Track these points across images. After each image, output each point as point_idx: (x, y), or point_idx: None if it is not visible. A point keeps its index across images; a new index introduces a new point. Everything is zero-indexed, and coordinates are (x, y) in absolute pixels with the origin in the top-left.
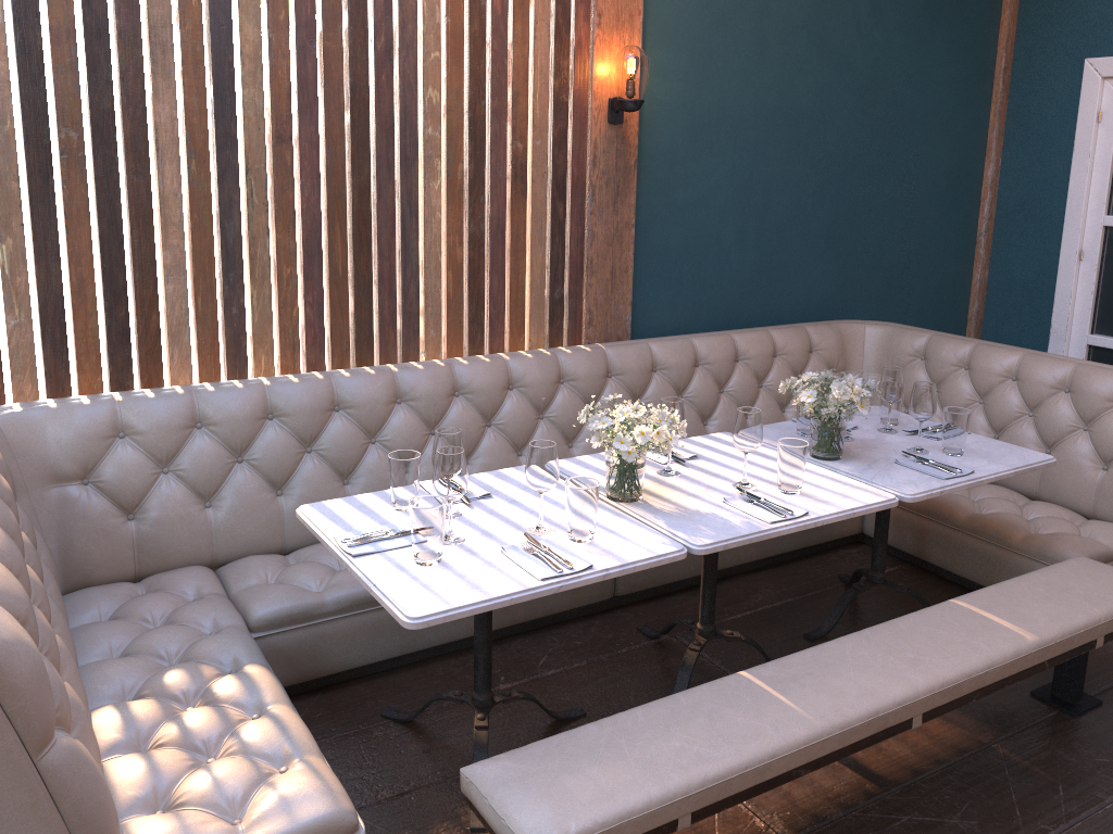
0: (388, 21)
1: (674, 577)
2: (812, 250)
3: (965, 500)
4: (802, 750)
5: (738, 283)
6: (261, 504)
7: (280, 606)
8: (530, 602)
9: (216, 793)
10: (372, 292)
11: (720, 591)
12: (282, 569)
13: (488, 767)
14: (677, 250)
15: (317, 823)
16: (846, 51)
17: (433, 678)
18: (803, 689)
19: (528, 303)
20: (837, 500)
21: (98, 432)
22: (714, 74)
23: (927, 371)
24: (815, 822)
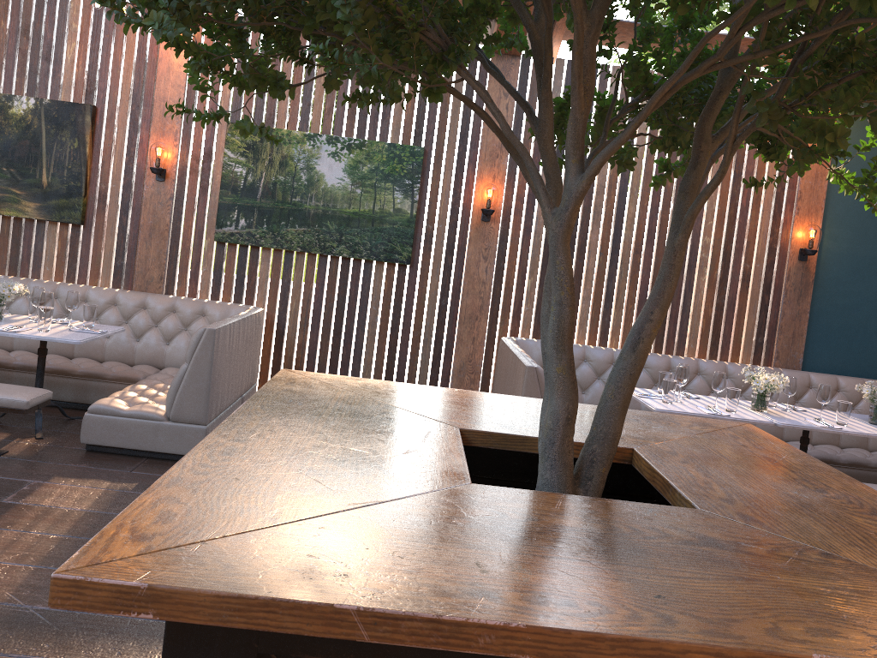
0: None
1: None
2: None
3: None
4: None
5: (876, 355)
6: None
7: None
8: None
9: None
10: (665, 322)
11: None
12: None
13: None
14: (836, 330)
15: None
16: None
17: None
18: None
19: (743, 341)
20: (863, 430)
21: None
22: (868, 241)
23: None
24: None
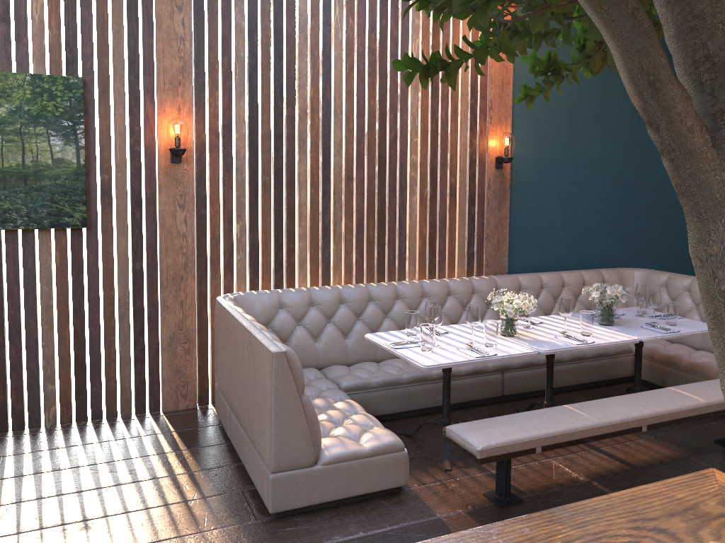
0: (395, 125)
1: (532, 388)
2: (603, 231)
3: (686, 356)
4: (589, 430)
5: (563, 248)
6: (338, 341)
7: (353, 382)
8: (462, 392)
9: (348, 432)
10: (385, 248)
11: (556, 397)
12: (349, 370)
13: (457, 425)
14: (531, 230)
15: (390, 443)
16: (617, 130)
17: (418, 422)
18: (591, 410)
19: (457, 255)
20: (609, 338)
21: (273, 305)
22: (548, 143)
23: (668, 293)
24: (599, 477)
